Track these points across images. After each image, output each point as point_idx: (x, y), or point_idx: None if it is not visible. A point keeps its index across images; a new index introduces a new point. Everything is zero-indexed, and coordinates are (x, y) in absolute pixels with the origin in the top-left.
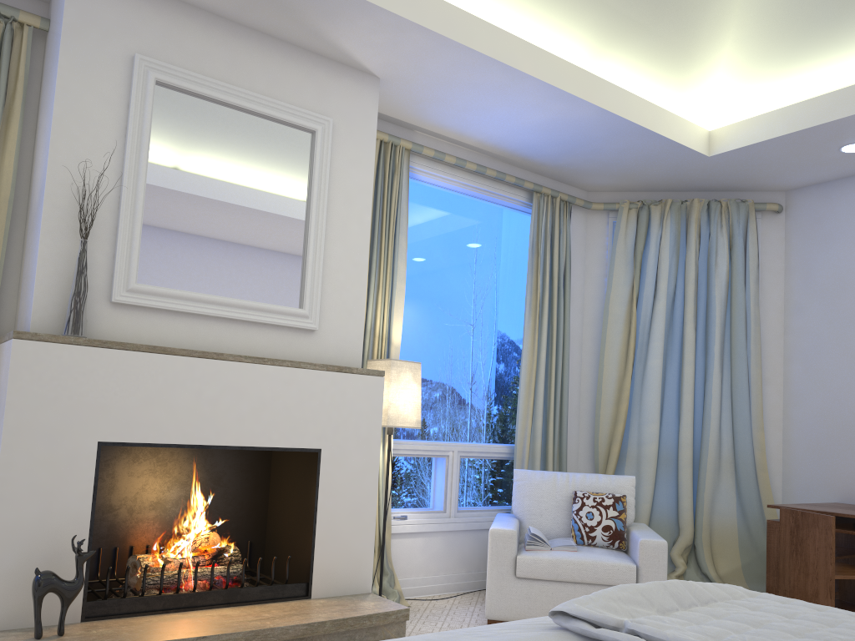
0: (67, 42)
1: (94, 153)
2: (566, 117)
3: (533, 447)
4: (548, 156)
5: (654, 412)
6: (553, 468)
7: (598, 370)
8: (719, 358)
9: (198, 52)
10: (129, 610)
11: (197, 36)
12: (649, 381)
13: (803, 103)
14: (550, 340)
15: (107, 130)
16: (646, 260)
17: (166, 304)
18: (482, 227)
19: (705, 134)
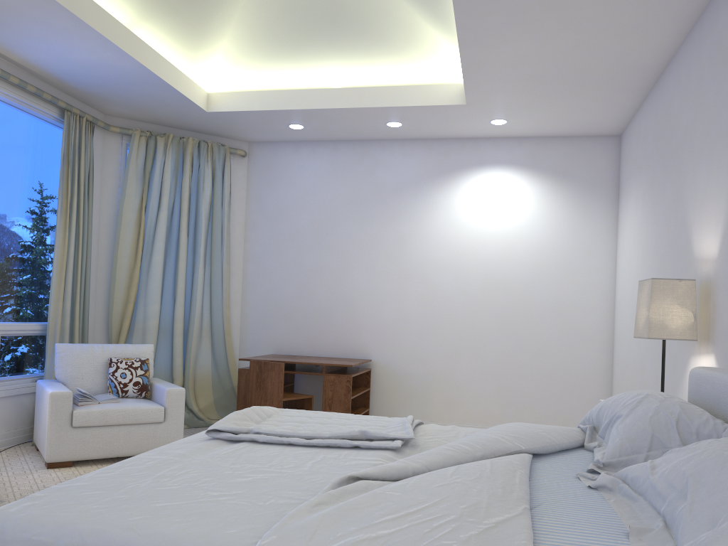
0: None
1: None
2: (111, 63)
3: (63, 324)
4: (83, 84)
5: (157, 295)
6: (79, 340)
7: (112, 261)
8: (203, 257)
9: None
10: None
11: None
12: (153, 272)
13: (272, 92)
14: (77, 237)
15: None
16: (153, 179)
17: None
18: (18, 134)
19: (205, 95)
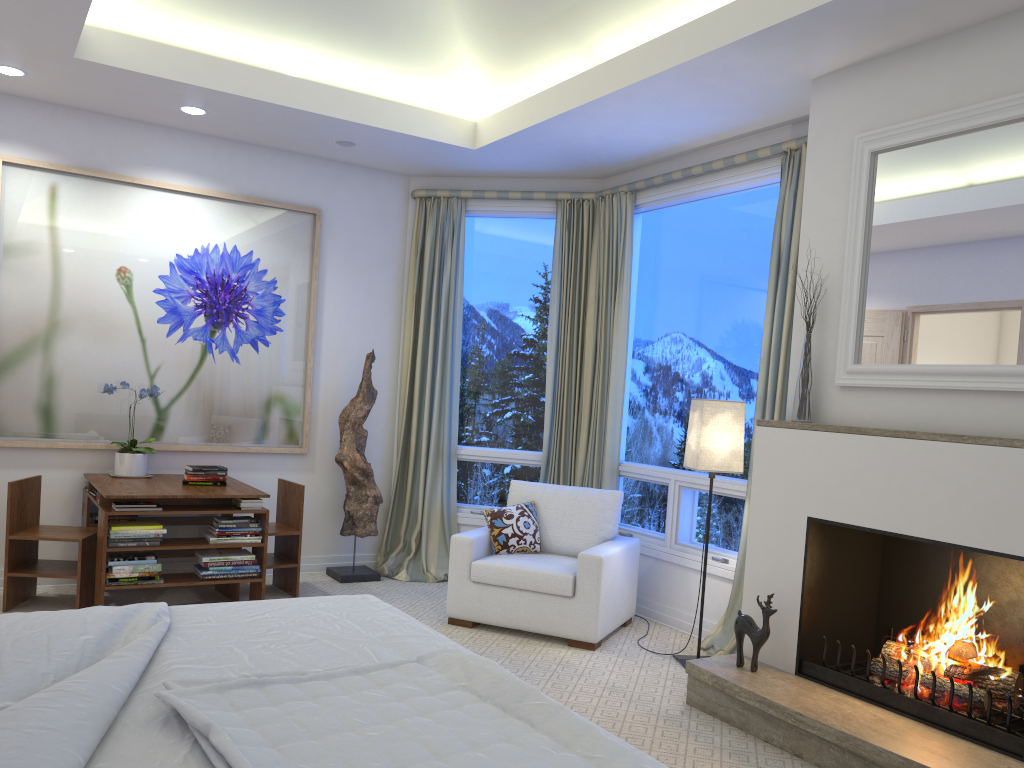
0: (809, 157)
1: (828, 248)
2: None
3: None
4: None
5: None
6: None
7: None
8: None
9: (919, 94)
10: (832, 682)
11: (918, 76)
12: None
13: None
14: None
15: (837, 222)
16: None
17: (879, 381)
18: None
19: None
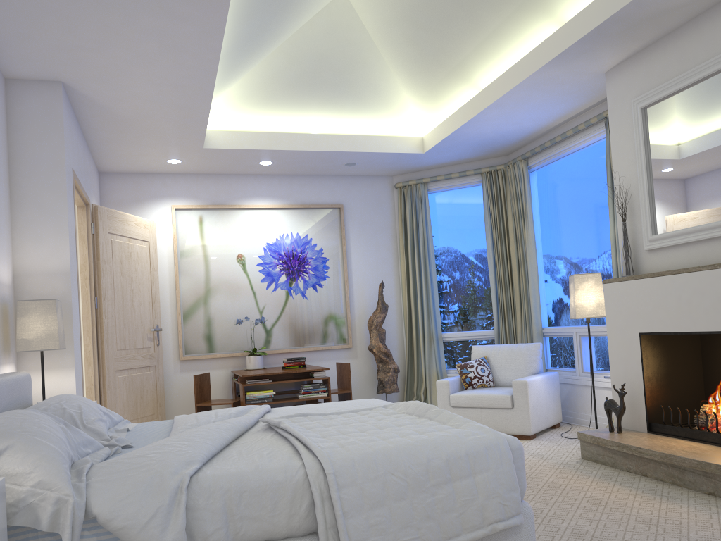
0: (610, 118)
1: (628, 169)
2: None
3: None
4: None
5: None
6: None
7: None
8: None
9: (662, 69)
10: (669, 433)
11: (660, 59)
12: None
13: None
14: None
15: (631, 153)
16: None
17: (667, 242)
18: None
19: None
